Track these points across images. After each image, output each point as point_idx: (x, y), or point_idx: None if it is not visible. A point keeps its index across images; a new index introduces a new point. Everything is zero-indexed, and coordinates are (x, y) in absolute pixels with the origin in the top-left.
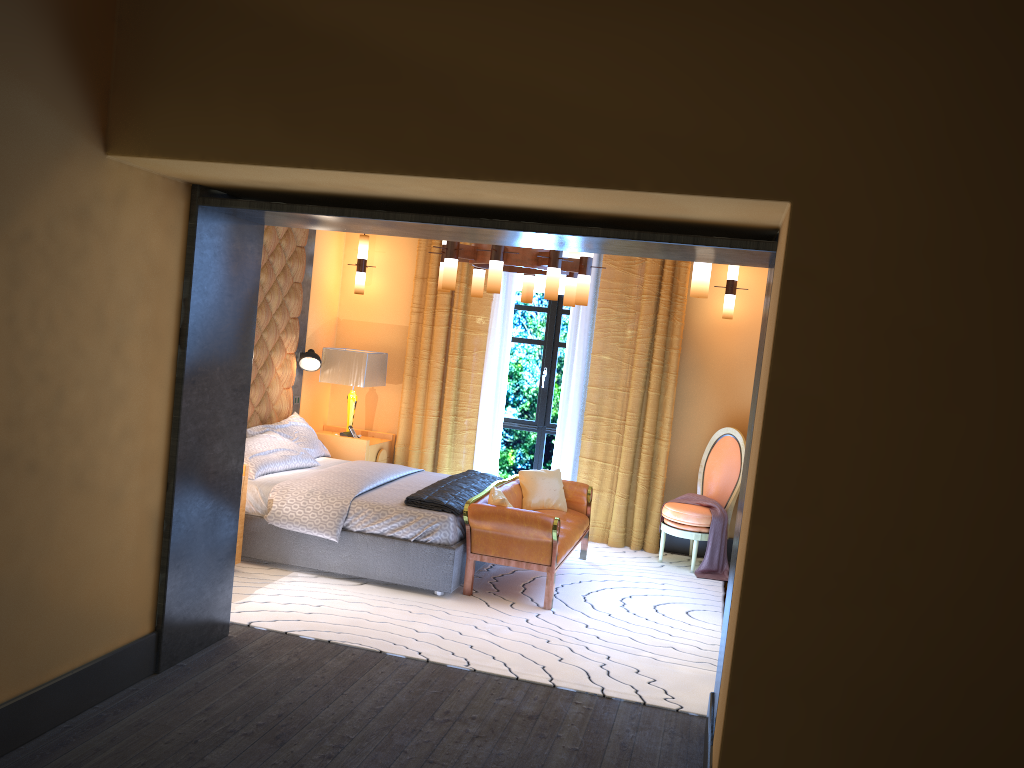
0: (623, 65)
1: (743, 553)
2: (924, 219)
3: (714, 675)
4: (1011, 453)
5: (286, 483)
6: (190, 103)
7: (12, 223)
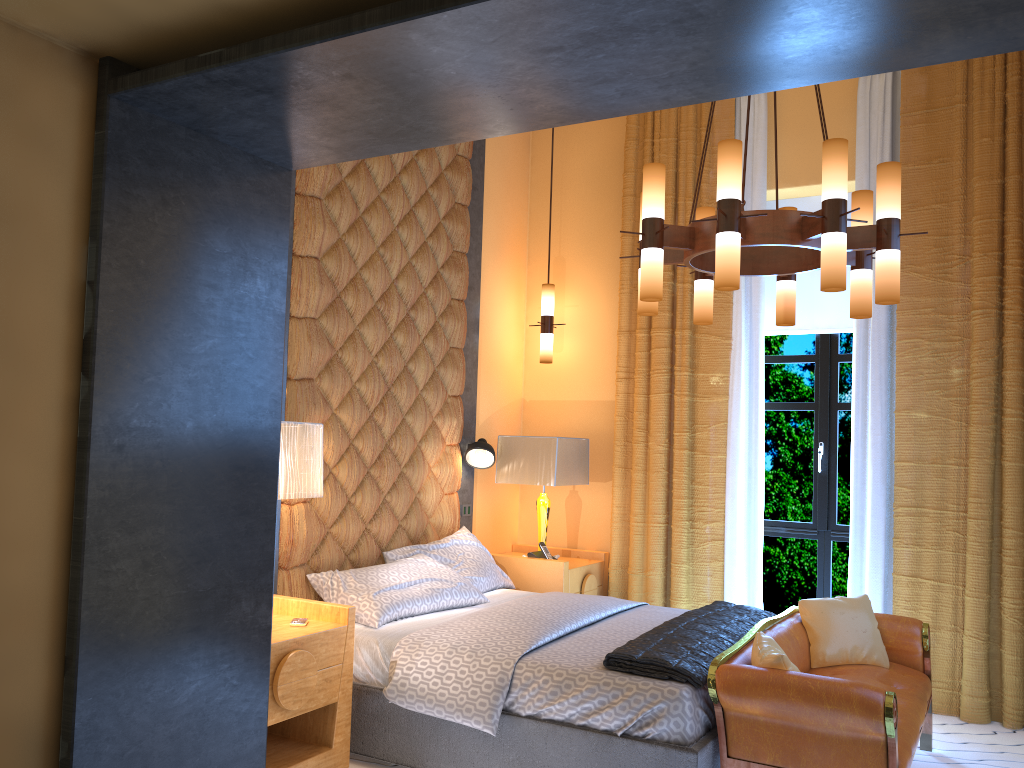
0: None
1: None
2: None
3: None
4: None
5: (421, 633)
6: None
7: None
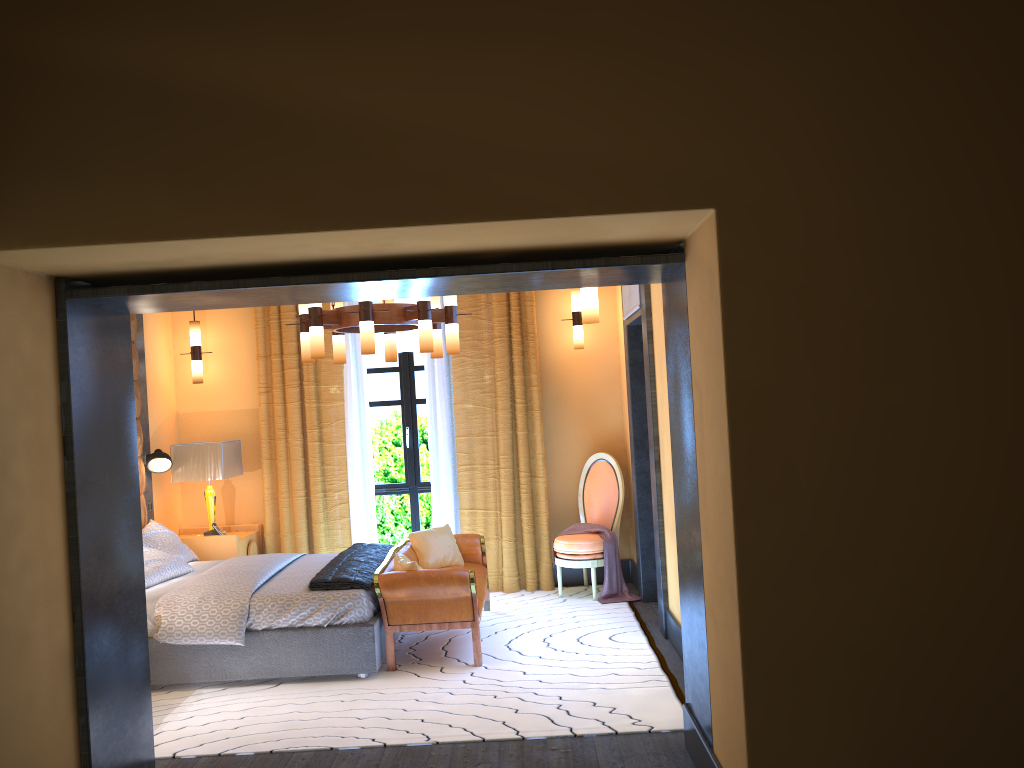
0: (533, 97)
1: (727, 551)
2: (835, 208)
3: (665, 690)
4: (949, 407)
5: (170, 594)
6: (64, 184)
7: None
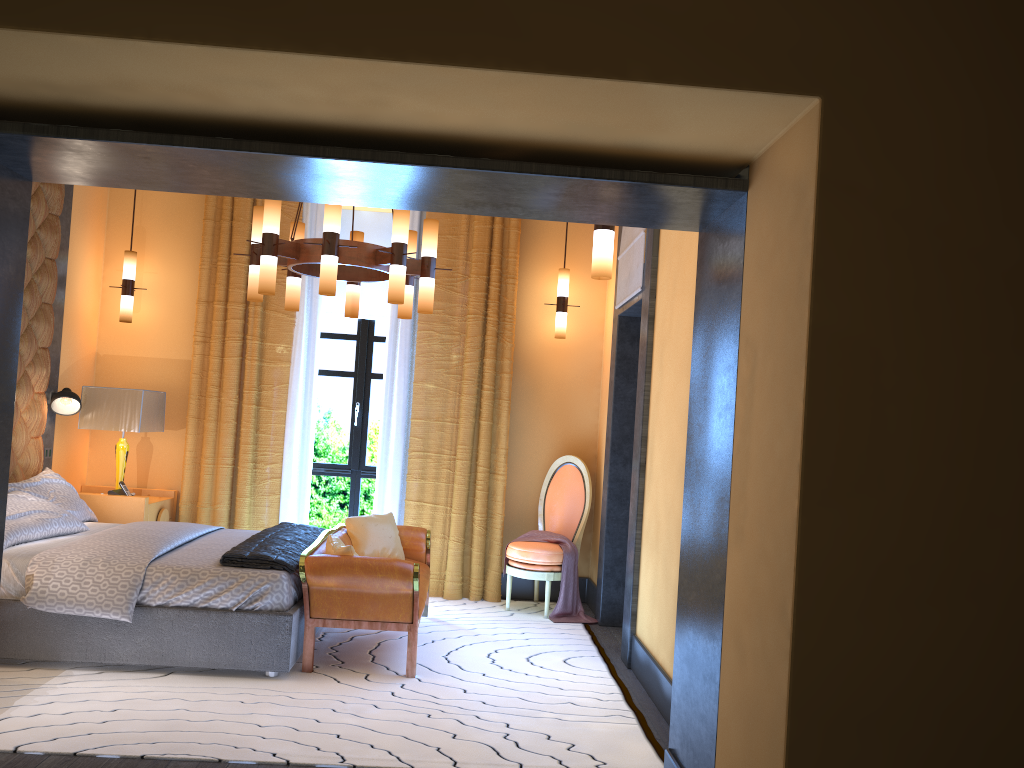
0: None
1: (780, 554)
2: (975, 119)
3: (633, 728)
4: None
5: (50, 552)
6: None
7: None
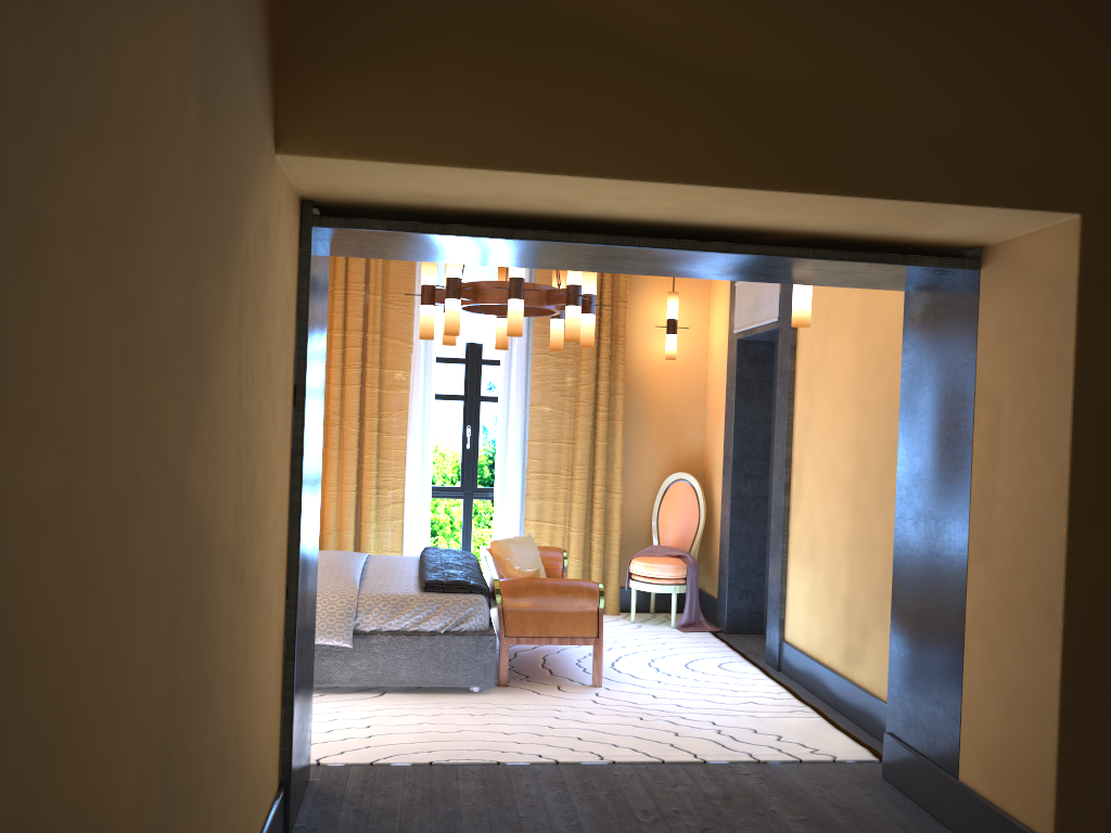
0: (915, 71)
1: (1044, 570)
2: None
3: (819, 721)
4: None
5: None
6: (399, 91)
7: (242, 238)
